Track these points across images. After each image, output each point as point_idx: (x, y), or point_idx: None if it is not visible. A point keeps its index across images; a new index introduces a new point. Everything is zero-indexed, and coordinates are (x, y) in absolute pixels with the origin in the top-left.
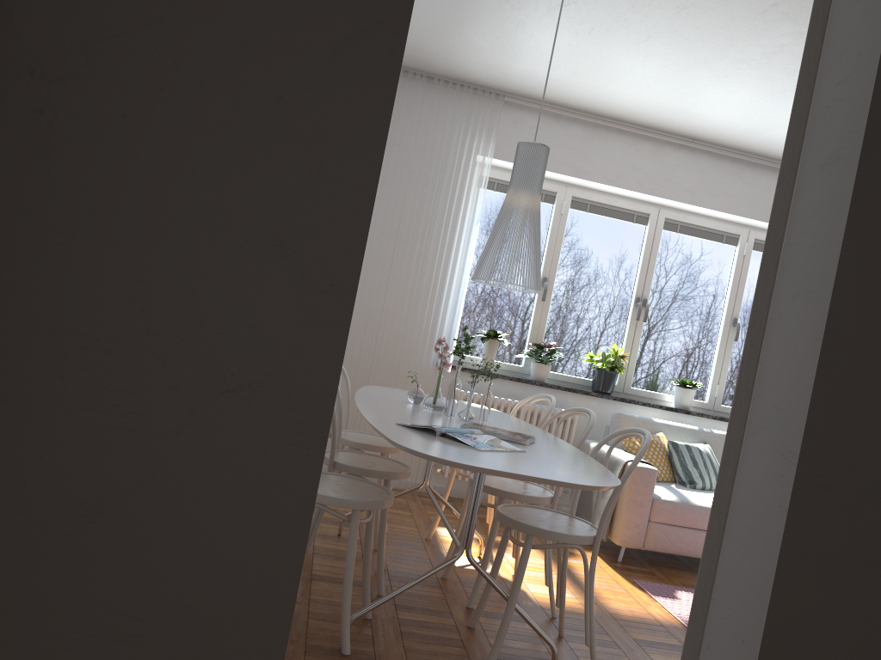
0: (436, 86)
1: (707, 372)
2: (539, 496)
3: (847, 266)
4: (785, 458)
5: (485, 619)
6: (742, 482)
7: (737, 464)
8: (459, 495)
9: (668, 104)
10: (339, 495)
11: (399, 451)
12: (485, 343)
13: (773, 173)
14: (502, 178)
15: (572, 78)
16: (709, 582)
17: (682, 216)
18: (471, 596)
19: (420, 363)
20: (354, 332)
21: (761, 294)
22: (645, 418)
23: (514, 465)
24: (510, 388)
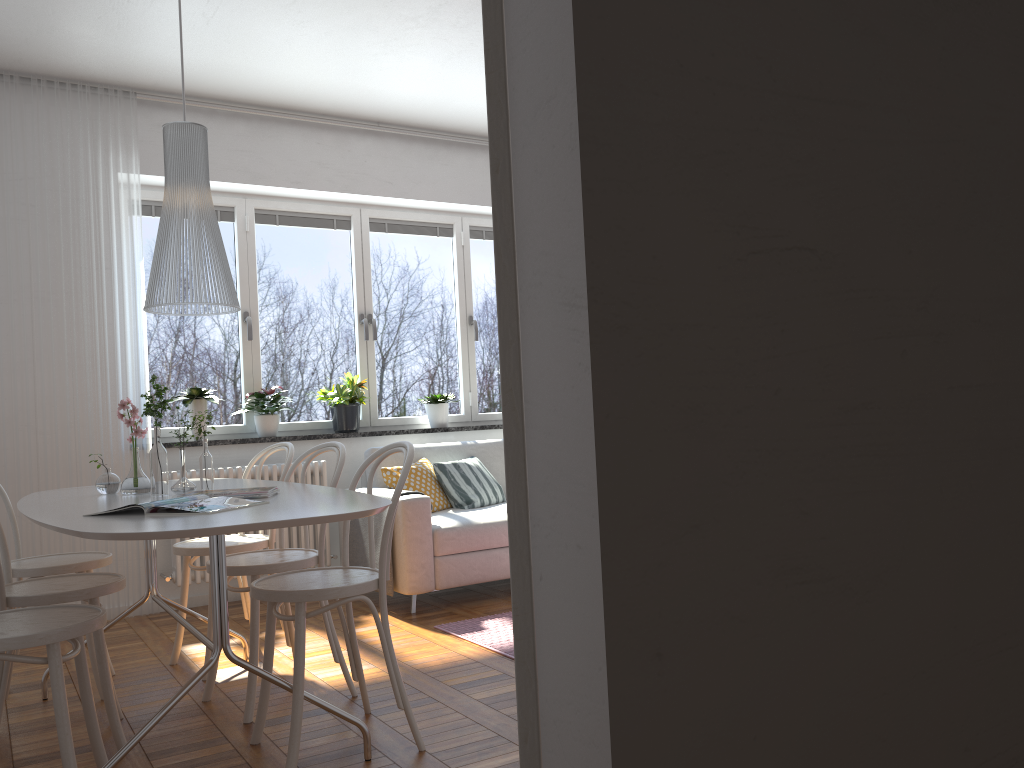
0: (37, 89)
1: (456, 381)
2: (301, 559)
3: (586, 53)
4: (572, 306)
5: (272, 728)
6: (530, 362)
7: (519, 344)
8: (204, 602)
9: (340, 82)
10: (22, 632)
11: (104, 563)
12: (190, 406)
13: (471, 150)
14: (159, 199)
15: (218, 60)
16: (522, 499)
17: (387, 212)
18: (246, 708)
19: (108, 452)
20: (1, 432)
21: (496, 129)
22: None
23: (258, 516)
24: (236, 453)
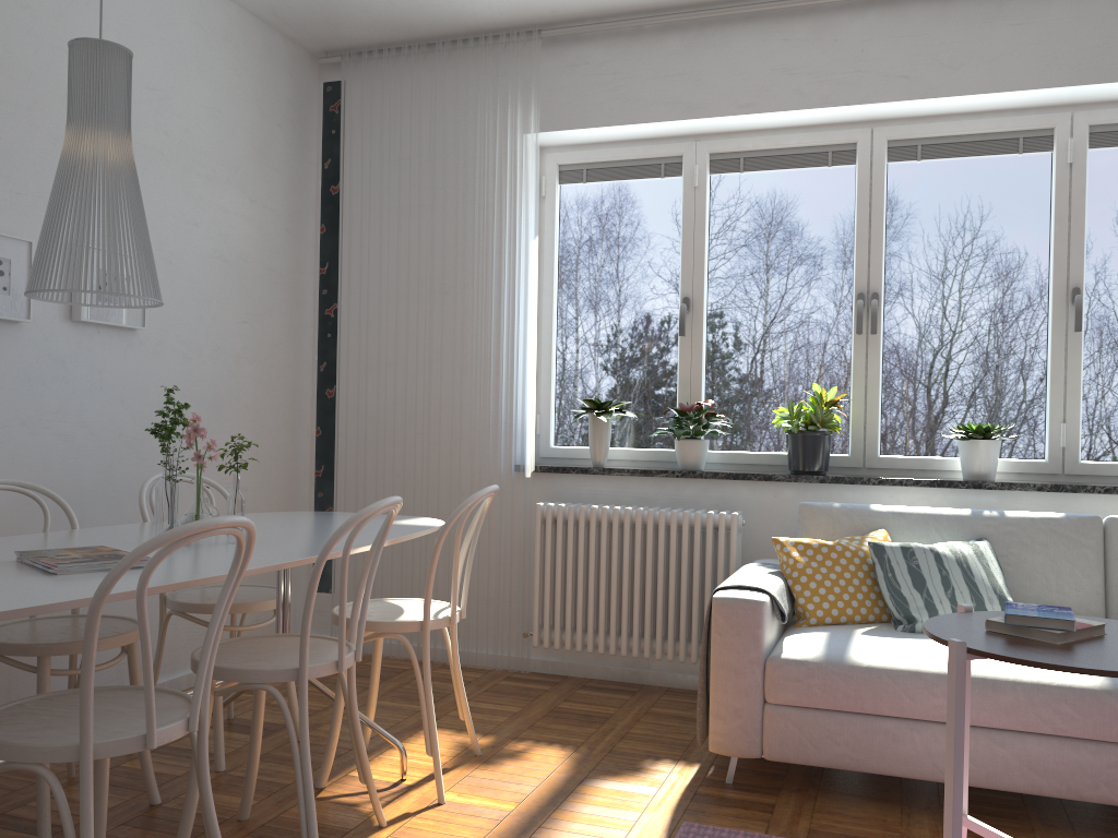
0: (440, 53)
1: (1039, 403)
2: (257, 668)
3: None
4: None
5: None
6: None
7: None
8: (584, 673)
9: None
10: None
11: (245, 609)
12: (588, 422)
13: None
14: (590, 159)
15: None
16: None
17: (920, 127)
18: None
19: (486, 471)
20: (391, 439)
21: None
22: (855, 506)
23: None
24: (637, 488)
